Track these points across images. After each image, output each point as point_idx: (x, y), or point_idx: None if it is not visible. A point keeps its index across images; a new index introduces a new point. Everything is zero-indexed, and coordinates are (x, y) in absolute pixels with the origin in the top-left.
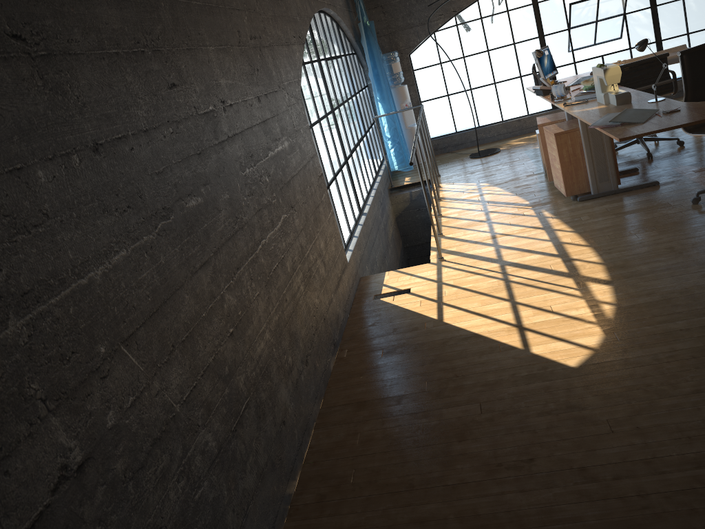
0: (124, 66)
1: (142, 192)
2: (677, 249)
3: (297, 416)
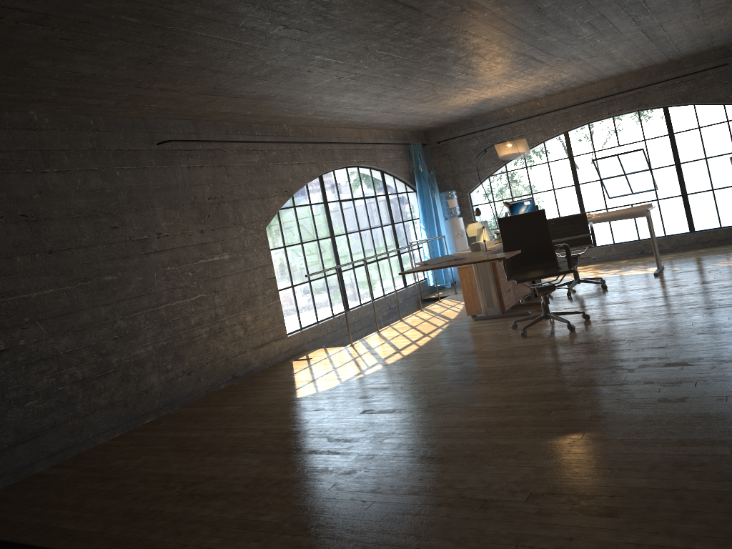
0: (81, 221)
1: (72, 270)
2: (446, 353)
3: (163, 394)
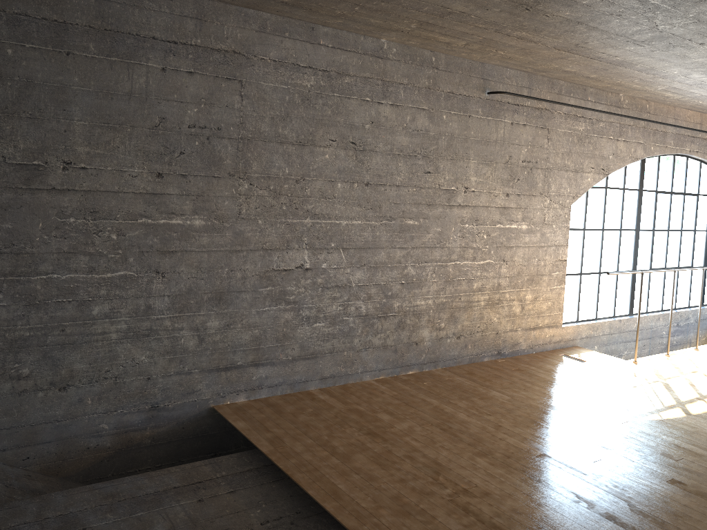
0: (400, 159)
1: (381, 206)
2: None
3: (430, 351)
